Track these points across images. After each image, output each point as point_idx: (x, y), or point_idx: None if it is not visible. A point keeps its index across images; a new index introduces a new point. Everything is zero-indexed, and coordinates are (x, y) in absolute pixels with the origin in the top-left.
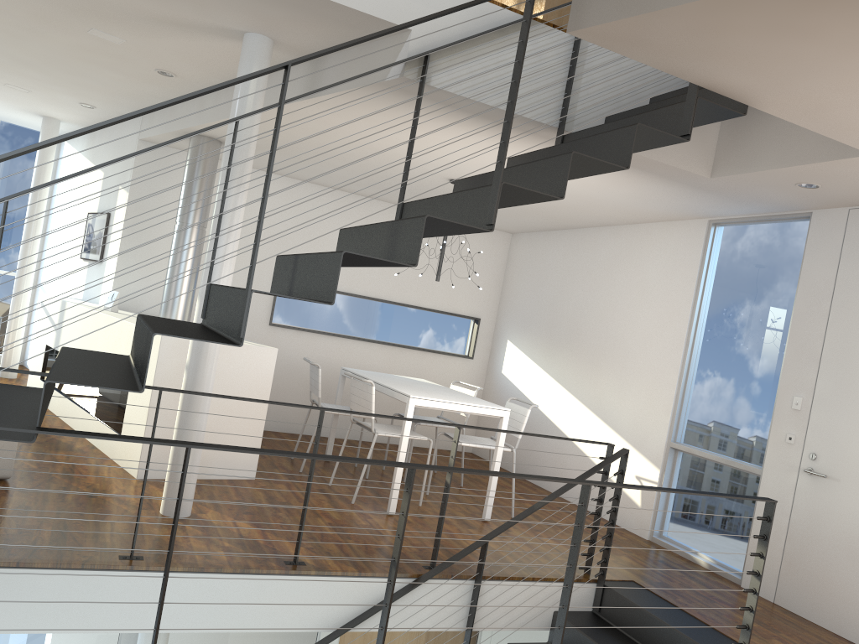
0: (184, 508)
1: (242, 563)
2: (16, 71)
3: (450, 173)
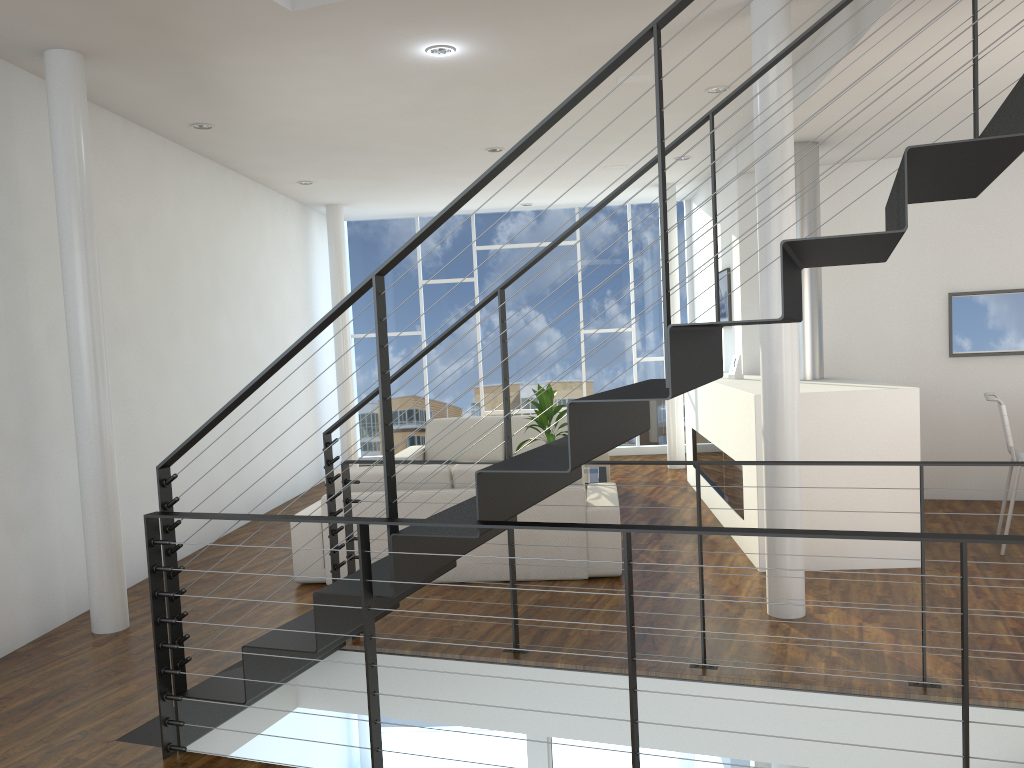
0: (792, 607)
1: (844, 679)
2: (600, 151)
3: None
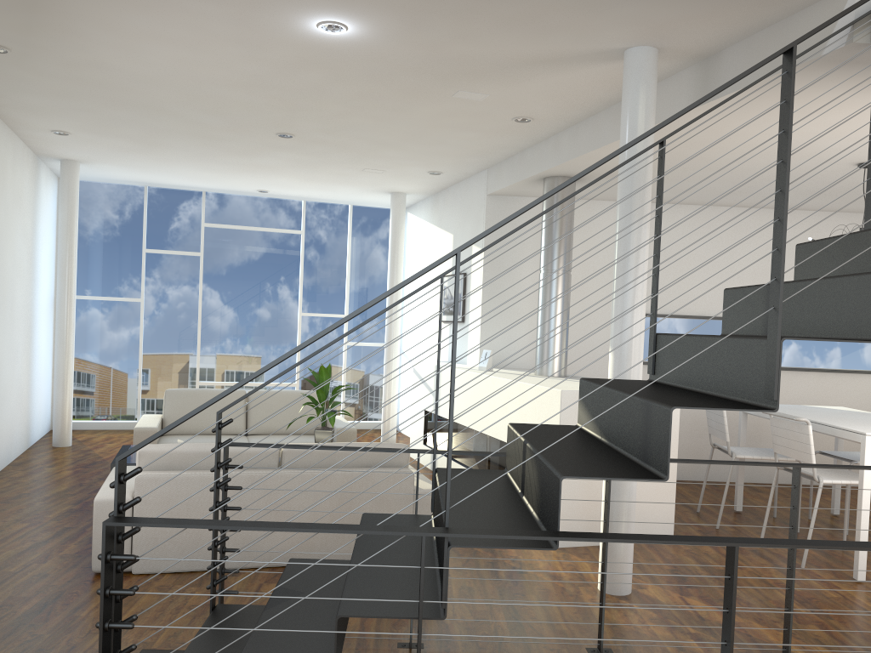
0: (625, 584)
1: None
2: (375, 154)
3: (861, 156)
